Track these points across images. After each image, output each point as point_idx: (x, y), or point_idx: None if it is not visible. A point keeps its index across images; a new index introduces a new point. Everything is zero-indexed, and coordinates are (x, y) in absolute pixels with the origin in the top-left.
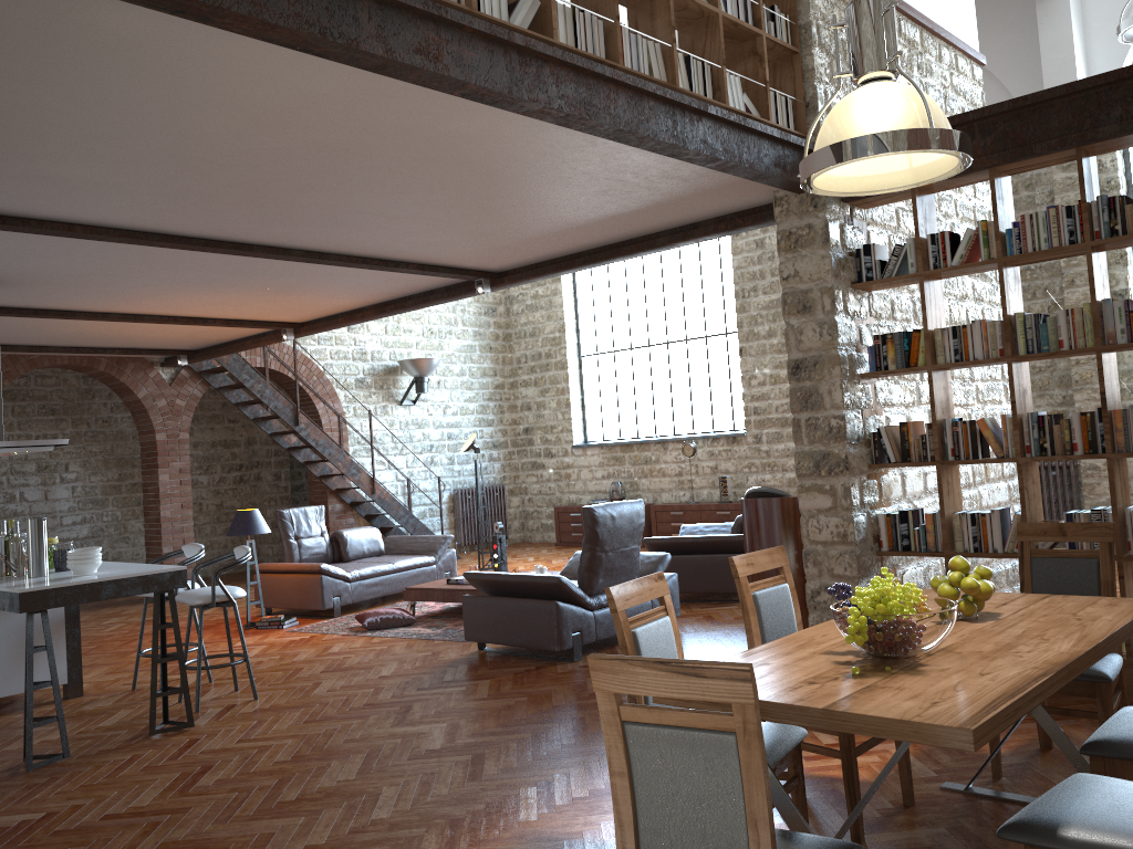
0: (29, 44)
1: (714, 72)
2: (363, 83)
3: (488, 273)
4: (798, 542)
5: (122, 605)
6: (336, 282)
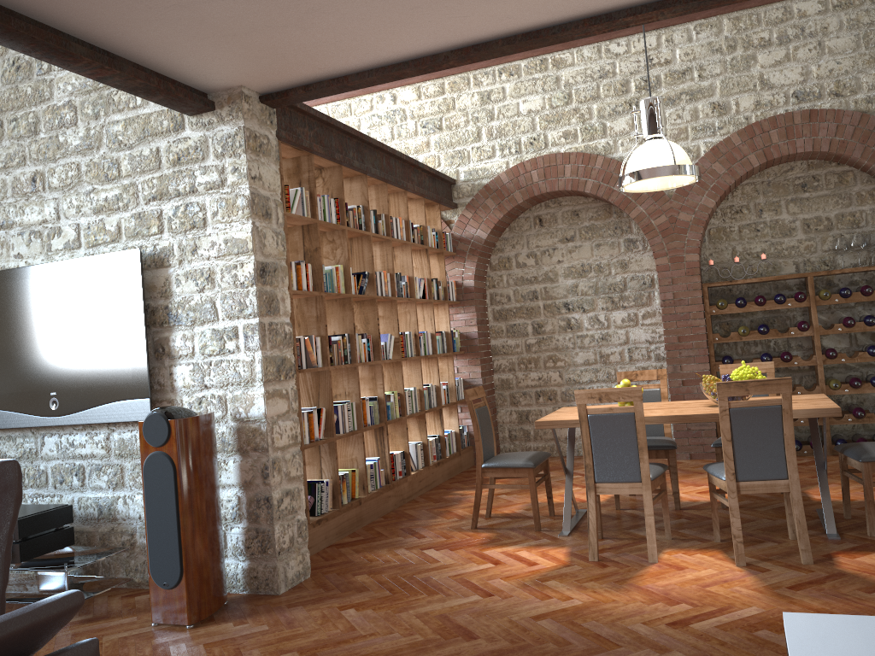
0: None
1: None
2: None
3: None
4: (217, 462)
5: None
6: None
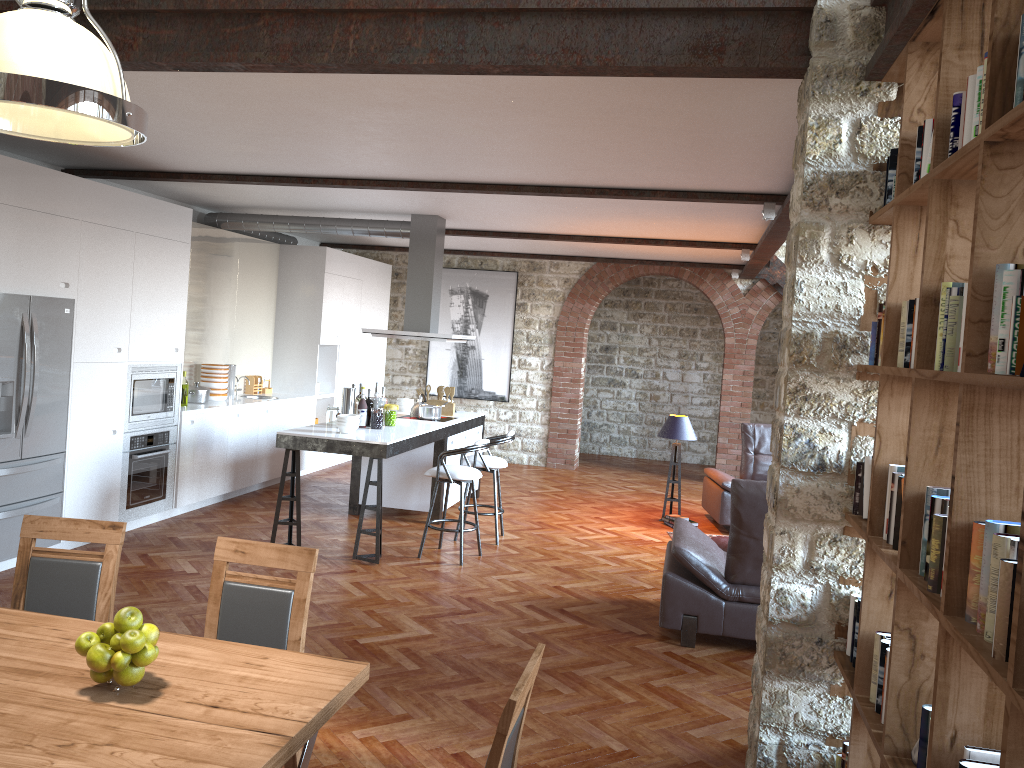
0: None
1: None
2: (154, 73)
3: (771, 196)
4: None
5: (686, 478)
6: (661, 209)
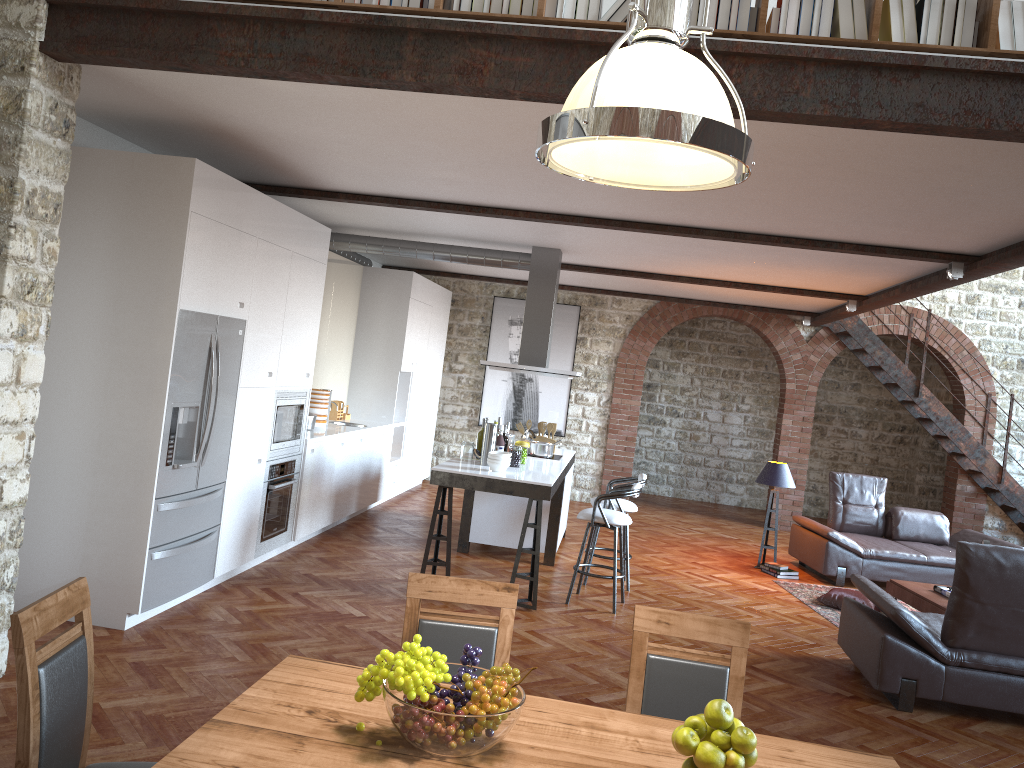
0: (277, 104)
1: (987, 5)
2: (470, 98)
3: (960, 256)
4: None
5: (738, 521)
6: (816, 259)
